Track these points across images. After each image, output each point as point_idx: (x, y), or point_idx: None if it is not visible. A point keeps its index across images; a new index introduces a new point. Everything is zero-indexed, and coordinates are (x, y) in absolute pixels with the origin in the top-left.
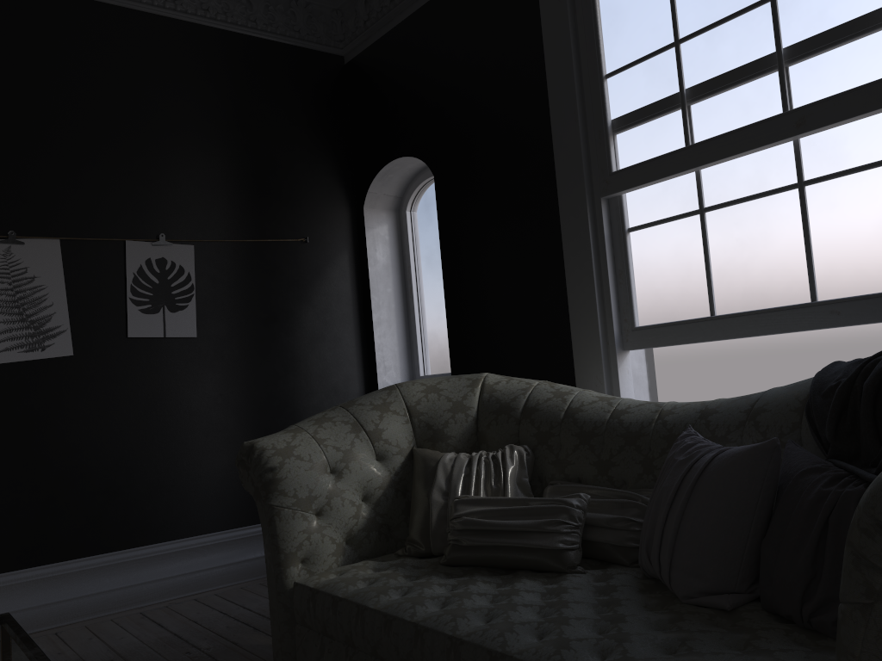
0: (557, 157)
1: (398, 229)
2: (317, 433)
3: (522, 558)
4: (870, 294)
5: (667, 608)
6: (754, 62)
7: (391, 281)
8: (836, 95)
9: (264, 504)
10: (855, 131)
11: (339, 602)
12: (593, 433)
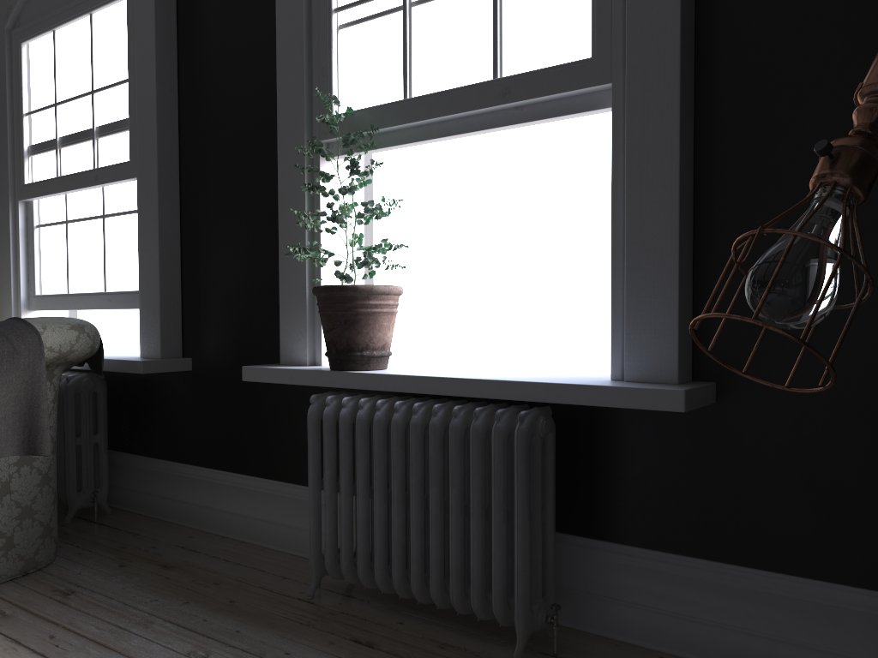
0: None
1: None
2: None
3: None
4: (122, 291)
5: None
6: (85, 131)
7: None
8: (110, 166)
9: None
10: (124, 189)
11: None
12: None
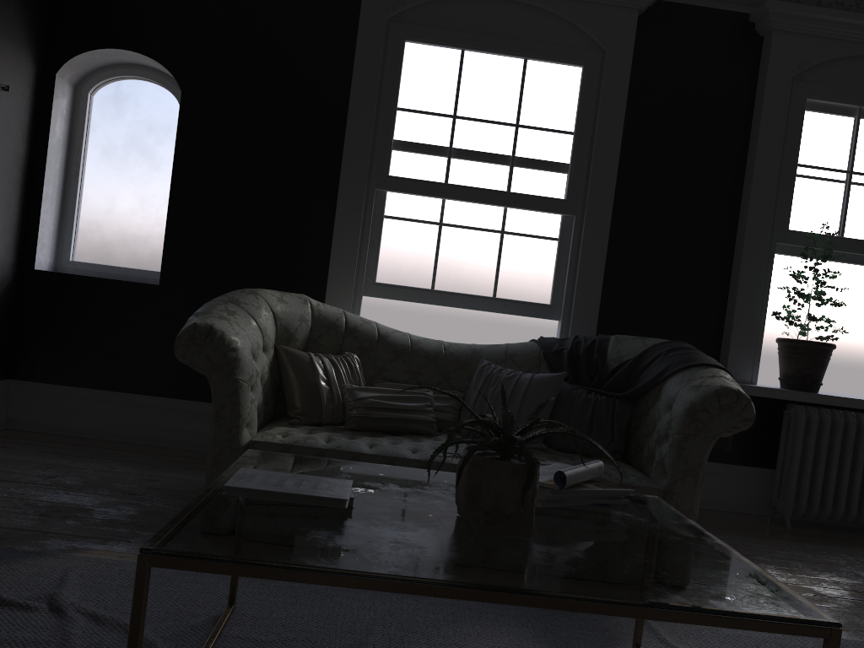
0: (348, 145)
1: (72, 106)
2: (238, 323)
3: (411, 426)
4: (524, 301)
5: None
6: (498, 155)
7: (60, 157)
8: (537, 196)
9: (228, 378)
10: (535, 216)
11: (326, 451)
12: (403, 352)
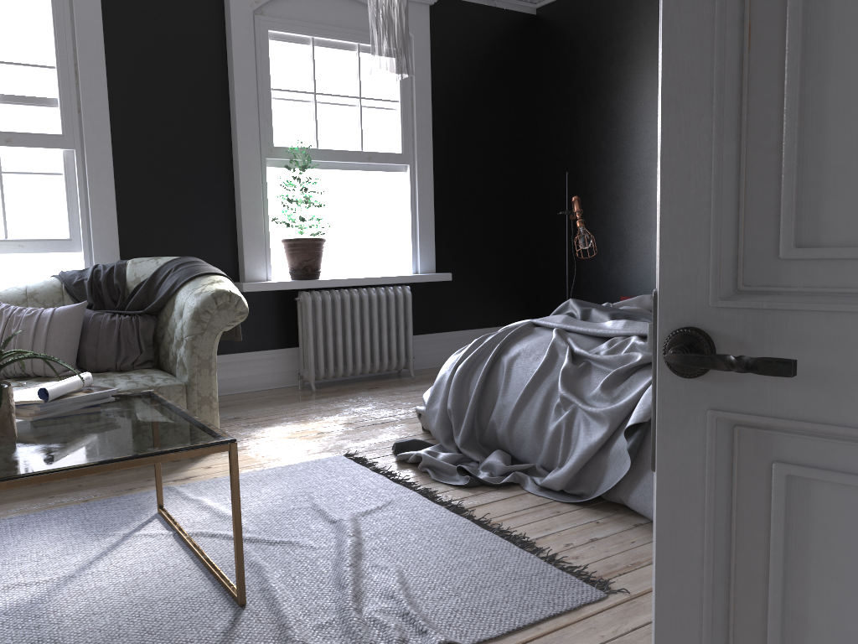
0: None
1: None
2: None
3: None
4: (41, 238)
5: (49, 381)
6: None
7: None
8: (30, 133)
9: None
10: (34, 153)
11: None
12: None
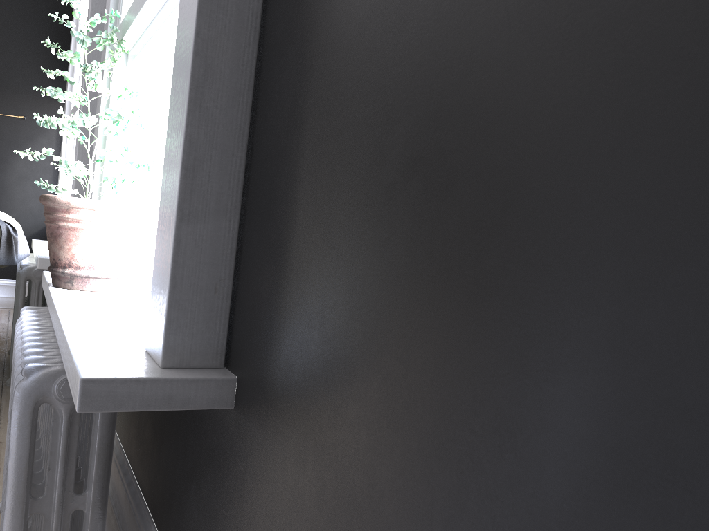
0: None
1: None
2: None
3: None
4: None
5: None
6: None
7: None
8: None
9: None
10: None
11: None
12: None
